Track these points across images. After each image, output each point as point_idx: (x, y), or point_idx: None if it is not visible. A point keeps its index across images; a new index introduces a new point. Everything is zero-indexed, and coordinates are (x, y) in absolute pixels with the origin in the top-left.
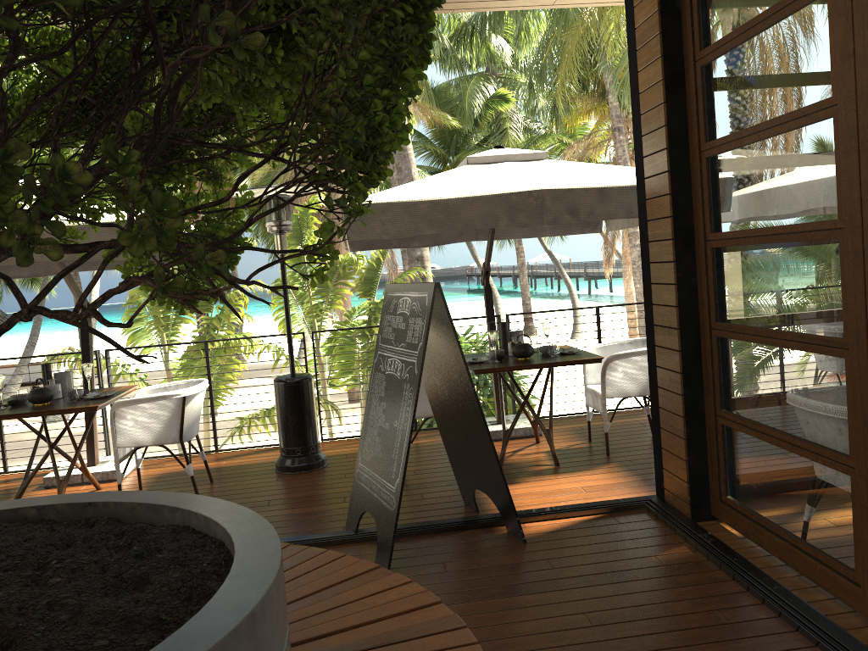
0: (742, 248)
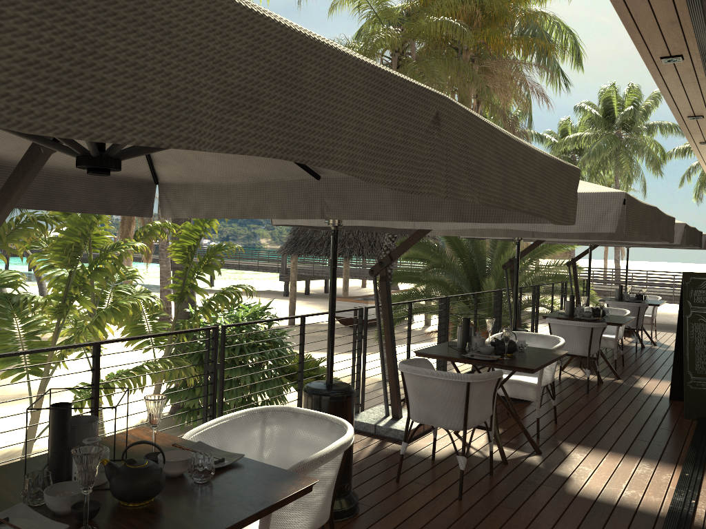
0: None
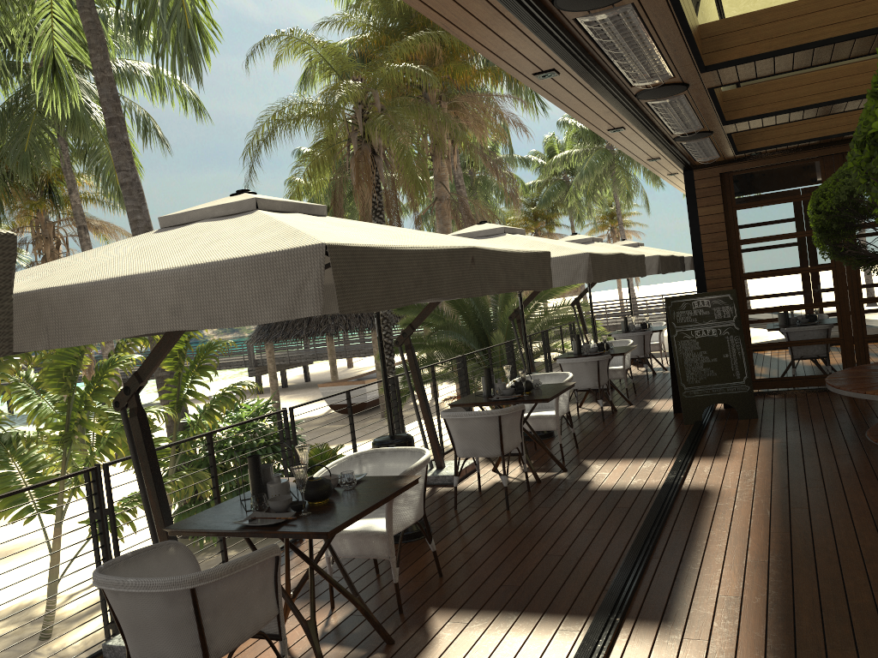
0: (768, 278)
